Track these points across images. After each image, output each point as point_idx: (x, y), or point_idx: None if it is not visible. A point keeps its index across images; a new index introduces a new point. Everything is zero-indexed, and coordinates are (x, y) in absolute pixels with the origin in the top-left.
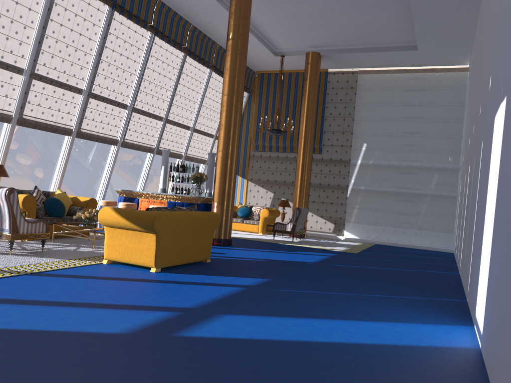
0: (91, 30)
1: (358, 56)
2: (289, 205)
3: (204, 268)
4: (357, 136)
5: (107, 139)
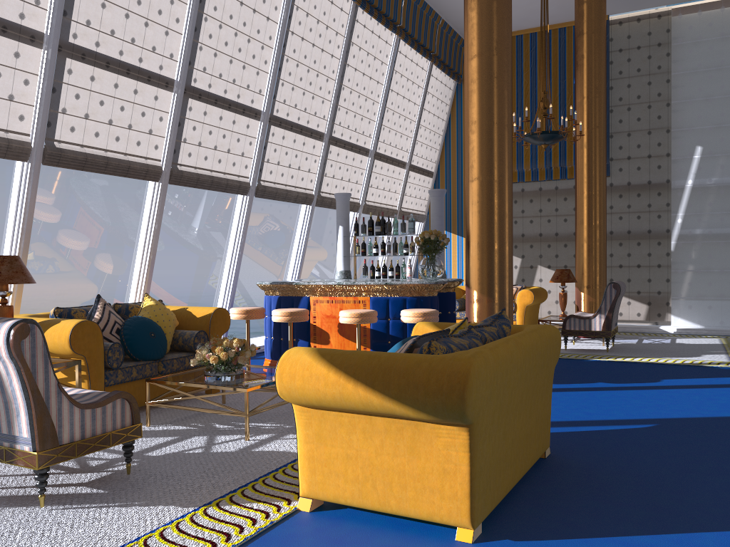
0: None
1: None
2: (574, 279)
3: (569, 488)
4: (681, 134)
5: (228, 184)
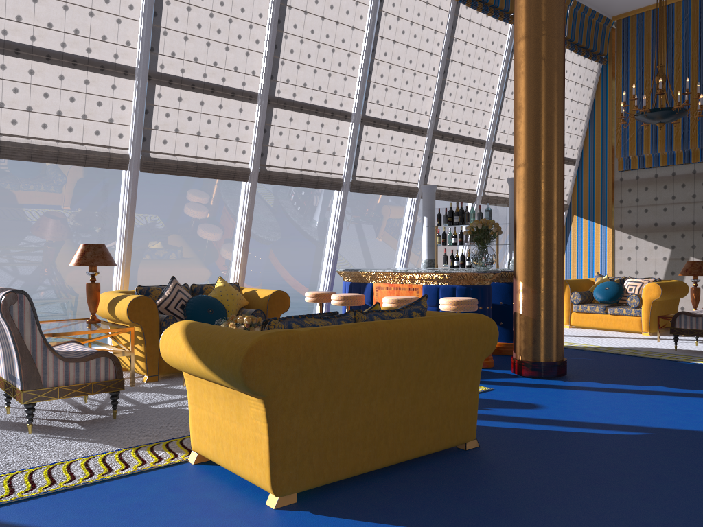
0: None
1: None
2: None
3: (442, 479)
4: None
5: (319, 181)
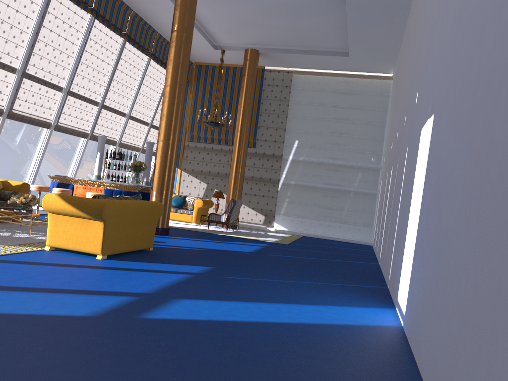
0: (29, 8)
1: (294, 56)
2: (223, 197)
3: (148, 255)
4: (290, 133)
5: (39, 122)
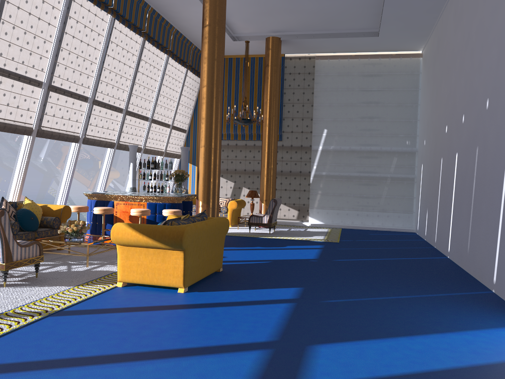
0: (50, 14)
1: (319, 41)
2: (258, 196)
3: (225, 279)
4: (317, 122)
5: (68, 137)
